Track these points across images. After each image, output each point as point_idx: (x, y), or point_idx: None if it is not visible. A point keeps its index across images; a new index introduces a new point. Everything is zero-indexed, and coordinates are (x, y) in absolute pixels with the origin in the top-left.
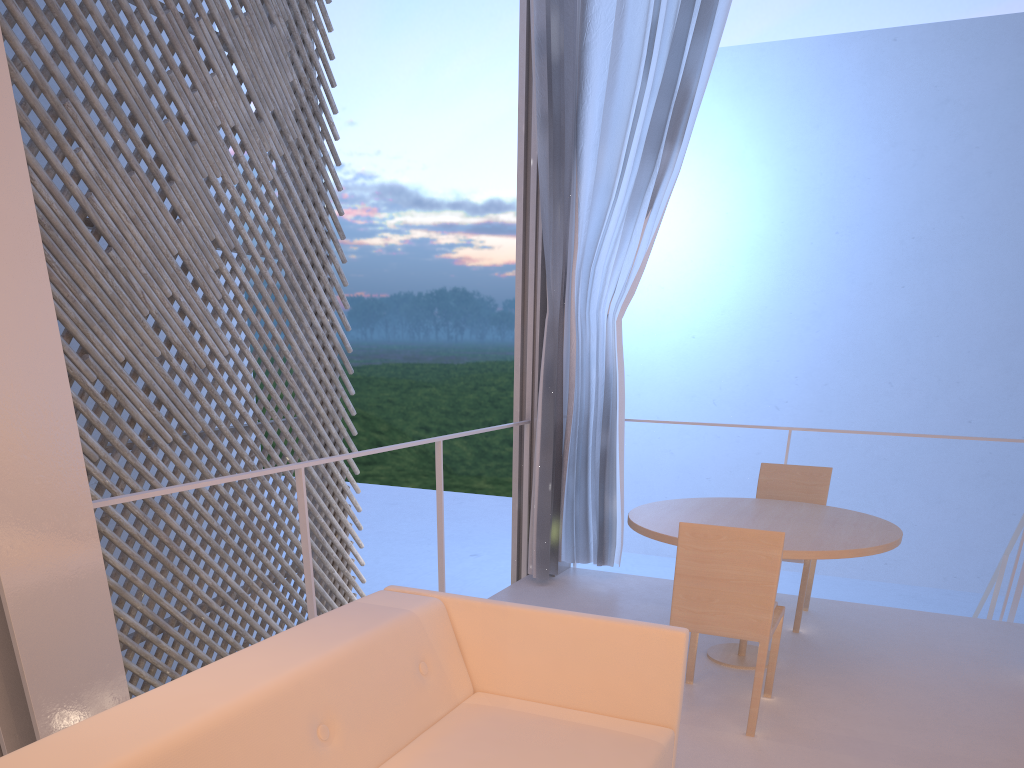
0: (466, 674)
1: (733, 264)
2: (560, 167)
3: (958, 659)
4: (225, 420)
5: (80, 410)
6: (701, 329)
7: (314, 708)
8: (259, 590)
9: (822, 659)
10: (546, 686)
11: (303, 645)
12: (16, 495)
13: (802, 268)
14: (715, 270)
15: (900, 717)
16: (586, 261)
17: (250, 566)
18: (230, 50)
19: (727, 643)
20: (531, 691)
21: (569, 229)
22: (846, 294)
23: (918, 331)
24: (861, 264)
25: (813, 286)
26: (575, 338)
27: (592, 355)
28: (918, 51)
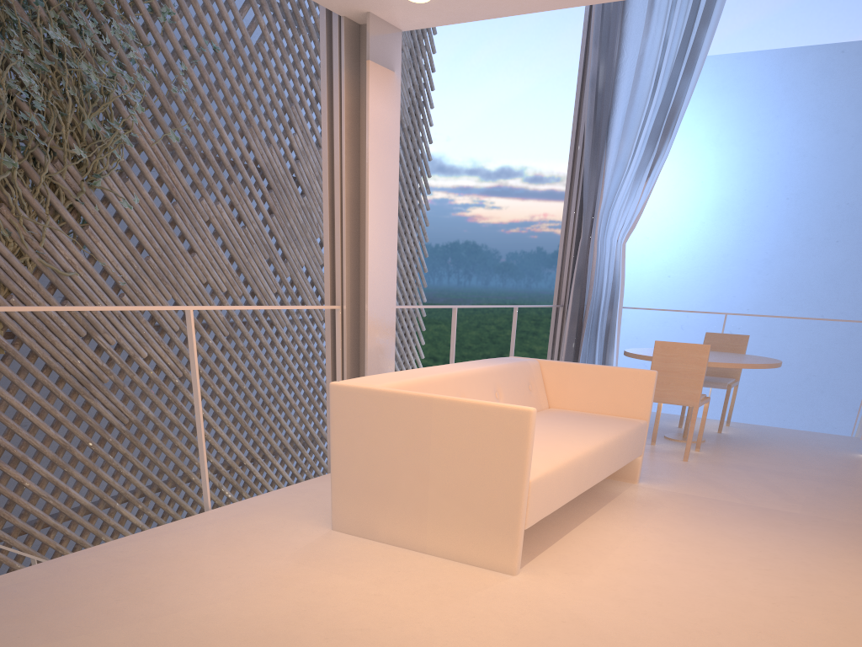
0: (546, 398)
1: (704, 221)
2: (597, 151)
3: (815, 447)
4: None
5: (279, 294)
6: (675, 270)
7: (495, 383)
8: None
9: (732, 442)
10: (585, 403)
11: (486, 363)
12: (376, 290)
13: (758, 225)
14: (690, 225)
15: (771, 461)
16: (607, 207)
17: None
18: None
19: (676, 433)
20: (578, 406)
21: (598, 188)
22: (792, 246)
23: (847, 276)
24: (805, 223)
25: (766, 239)
26: (596, 254)
27: (605, 265)
28: (860, 61)
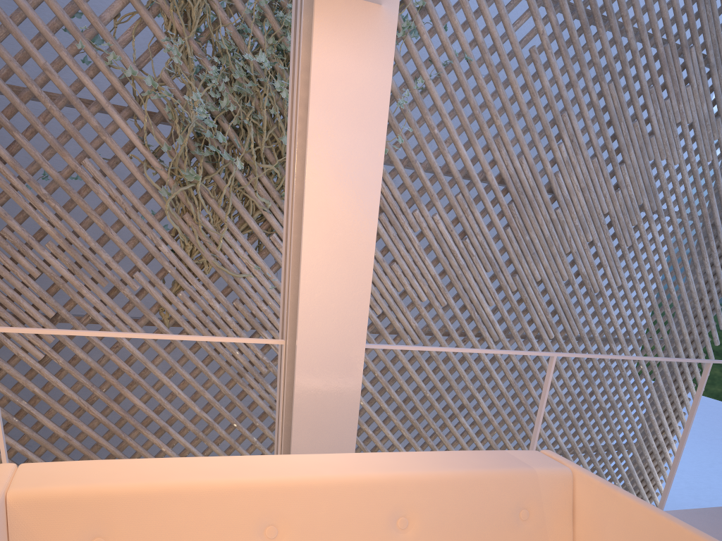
0: (569, 535)
1: None
2: None
3: None
4: (601, 331)
5: (498, 308)
6: None
7: (401, 503)
8: (579, 453)
9: None
10: None
11: (427, 462)
12: (319, 326)
13: None
14: None
15: None
16: None
17: (579, 435)
18: (710, 67)
19: None
20: None
21: None
22: None
23: None
24: None
25: None
26: None
27: None
28: None
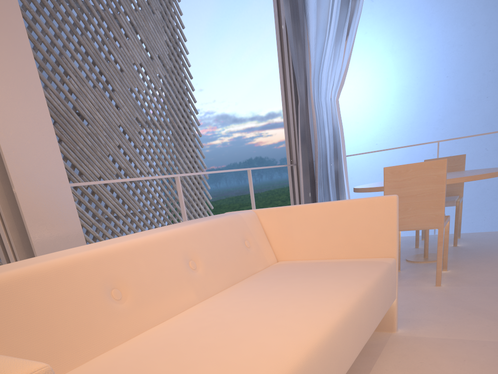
0: (272, 251)
1: (393, 103)
2: (297, 22)
3: None
4: (149, 204)
5: (81, 201)
6: (380, 139)
7: (186, 250)
8: None
9: (473, 253)
10: (317, 249)
11: (178, 225)
12: (24, 162)
13: (430, 98)
14: (384, 108)
15: None
16: (316, 72)
17: None
18: (135, 27)
19: (416, 254)
20: (309, 254)
21: (305, 57)
22: (456, 107)
23: None
24: (462, 90)
25: (437, 106)
26: (315, 115)
27: (325, 122)
28: None
